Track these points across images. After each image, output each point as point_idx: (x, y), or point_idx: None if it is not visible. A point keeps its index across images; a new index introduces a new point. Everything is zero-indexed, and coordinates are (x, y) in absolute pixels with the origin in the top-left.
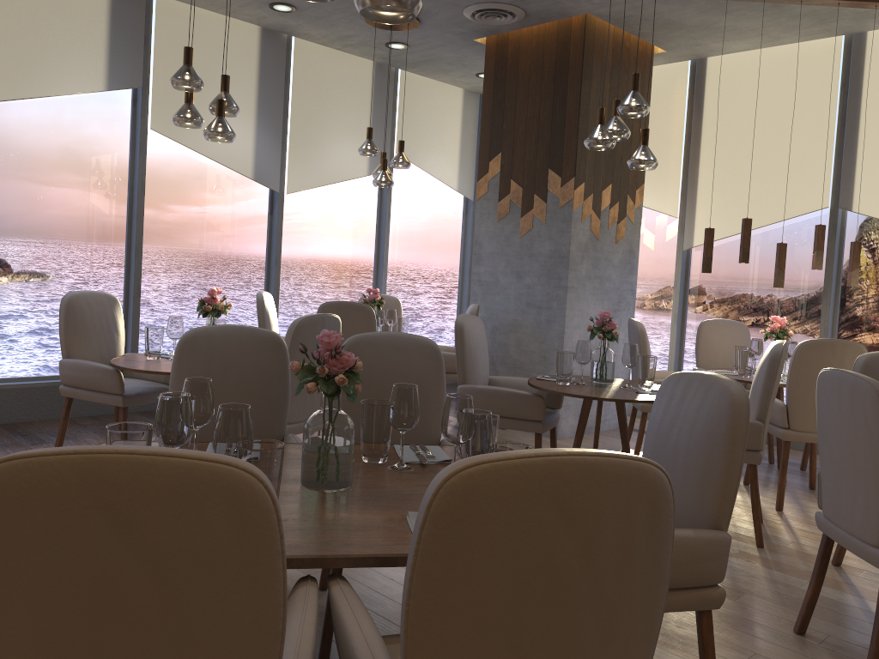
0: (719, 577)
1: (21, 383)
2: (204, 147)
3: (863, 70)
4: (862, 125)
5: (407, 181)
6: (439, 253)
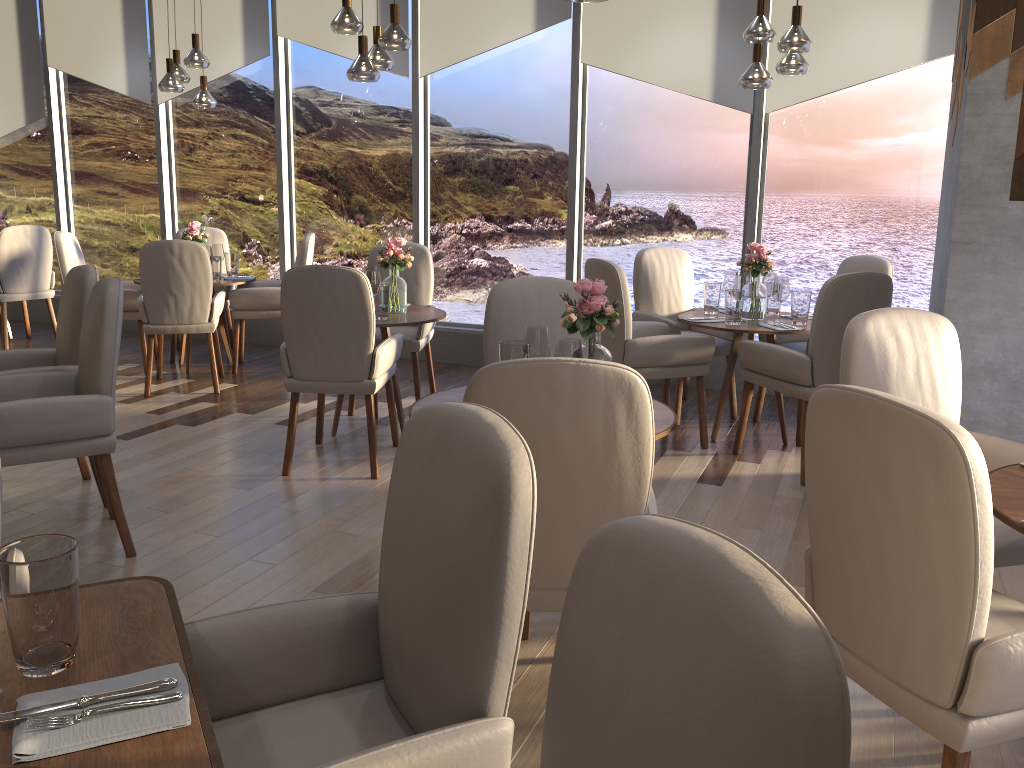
0: None
1: (469, 330)
2: (644, 71)
3: None
4: None
5: None
6: None
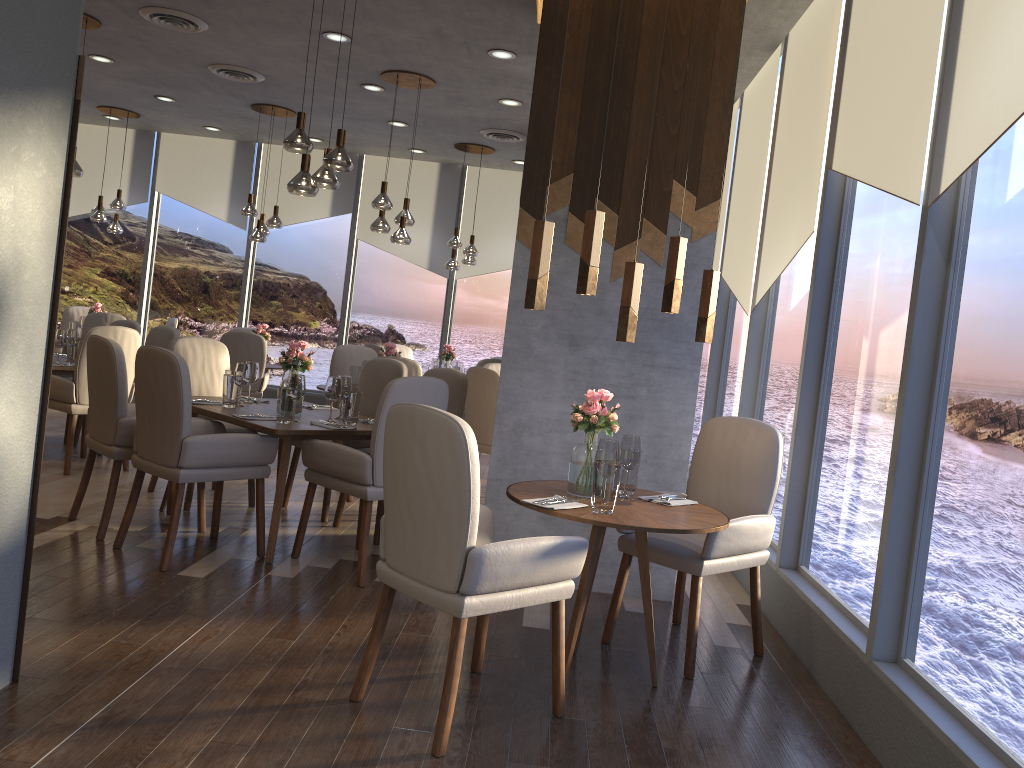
0: (68, 399)
1: (270, 388)
2: (392, 248)
3: (738, 137)
4: (732, 190)
5: None
6: None
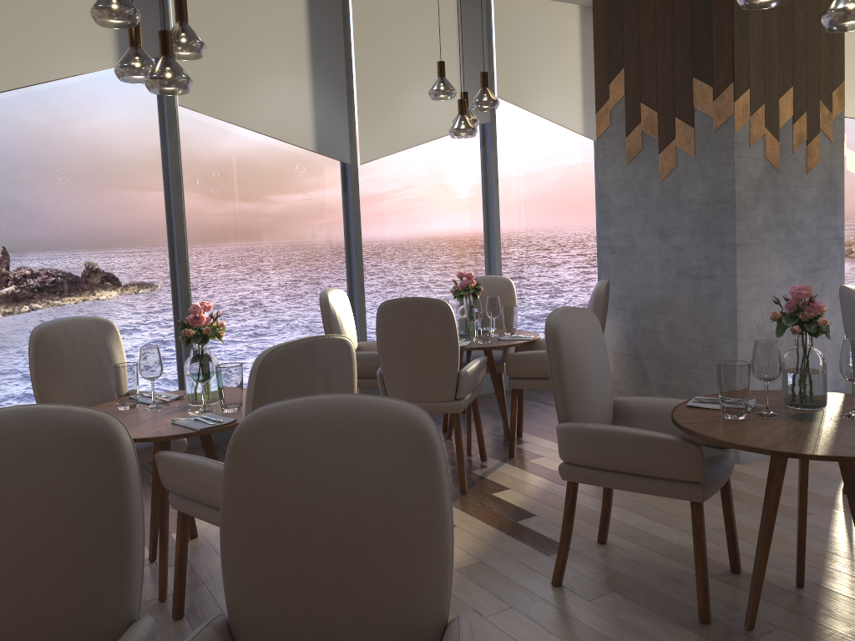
0: None
1: None
2: (249, 119)
3: None
4: None
5: (517, 131)
6: (567, 215)
